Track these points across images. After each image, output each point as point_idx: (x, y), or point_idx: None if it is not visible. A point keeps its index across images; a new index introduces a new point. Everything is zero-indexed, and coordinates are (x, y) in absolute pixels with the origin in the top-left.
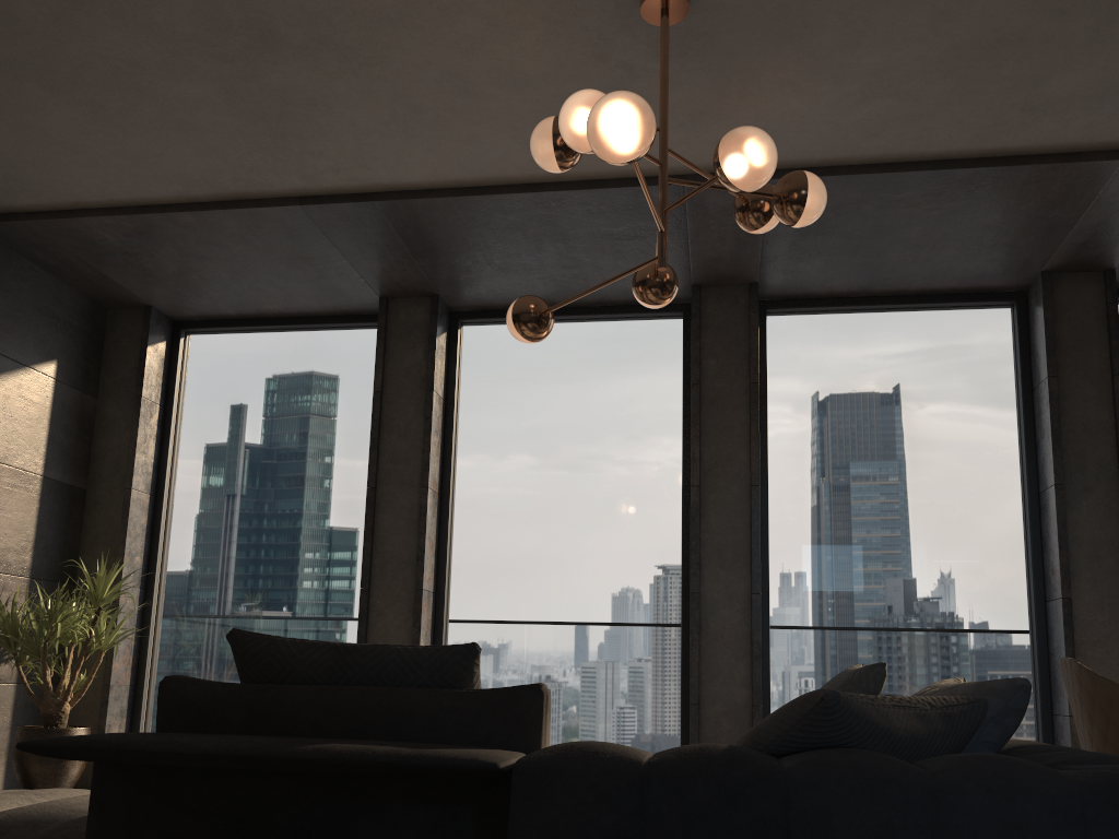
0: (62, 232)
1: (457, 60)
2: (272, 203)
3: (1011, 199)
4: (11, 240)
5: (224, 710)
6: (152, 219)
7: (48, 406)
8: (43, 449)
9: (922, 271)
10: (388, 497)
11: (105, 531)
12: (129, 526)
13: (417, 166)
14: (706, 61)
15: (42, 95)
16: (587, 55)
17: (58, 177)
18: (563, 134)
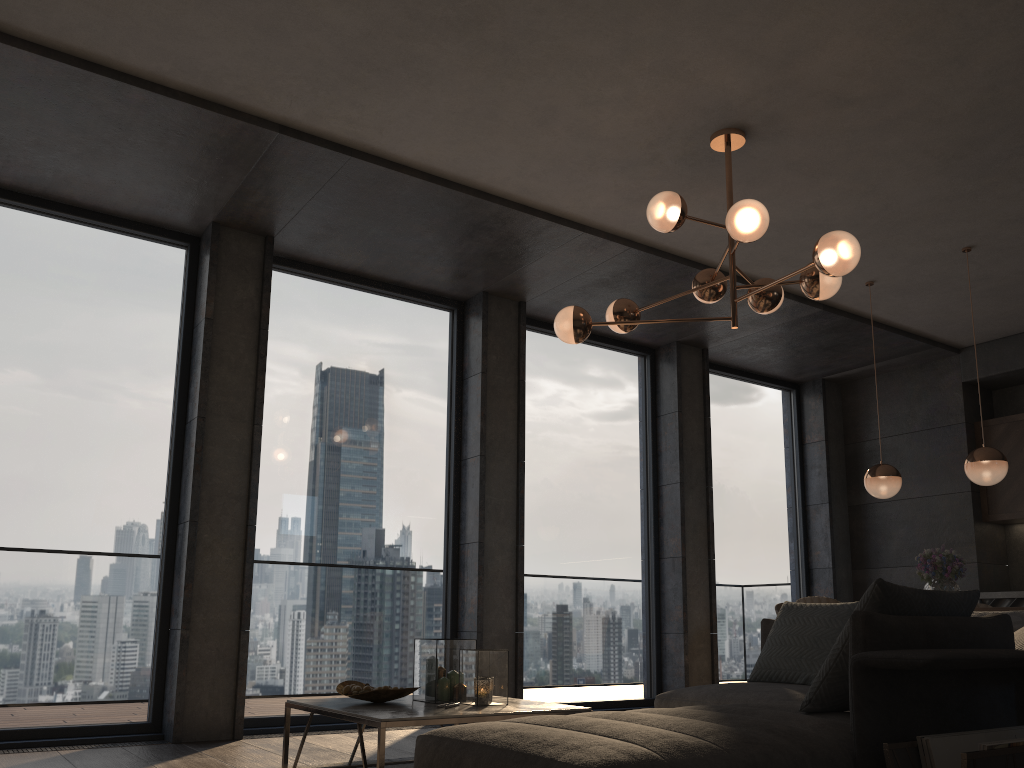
0: None
1: (570, 104)
2: (250, 120)
3: (720, 300)
4: None
5: (914, 633)
6: (91, 79)
7: None
8: None
9: None
10: (218, 429)
11: None
12: None
13: (422, 147)
14: (696, 174)
15: None
16: (646, 140)
17: None
18: (739, 225)
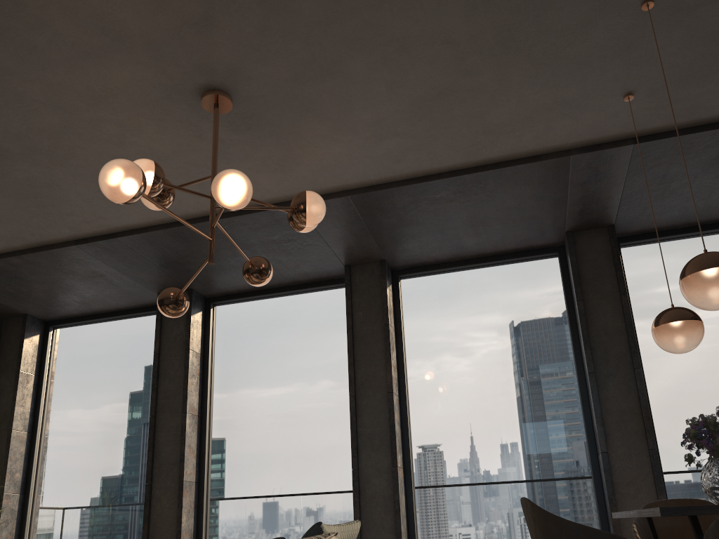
0: None
1: (116, 149)
2: (60, 246)
3: (513, 189)
4: None
5: None
6: None
7: None
8: None
9: (487, 240)
10: (163, 421)
11: None
12: (10, 453)
13: (133, 214)
14: (265, 130)
15: None
16: (191, 136)
17: None
18: None
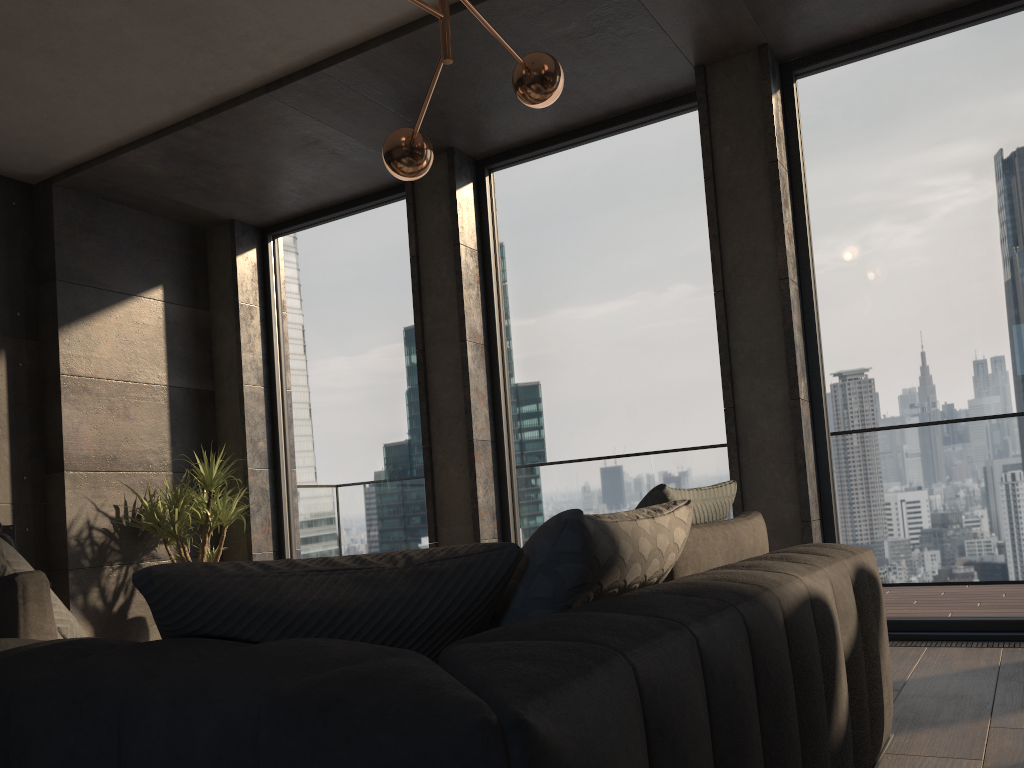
0: (117, 172)
1: None
2: (245, 99)
3: None
4: (91, 190)
5: None
6: (168, 141)
7: (162, 326)
8: (163, 363)
9: None
10: (435, 357)
11: (231, 424)
12: (246, 417)
13: (337, 21)
14: None
15: (4, 56)
16: None
17: (78, 125)
18: None
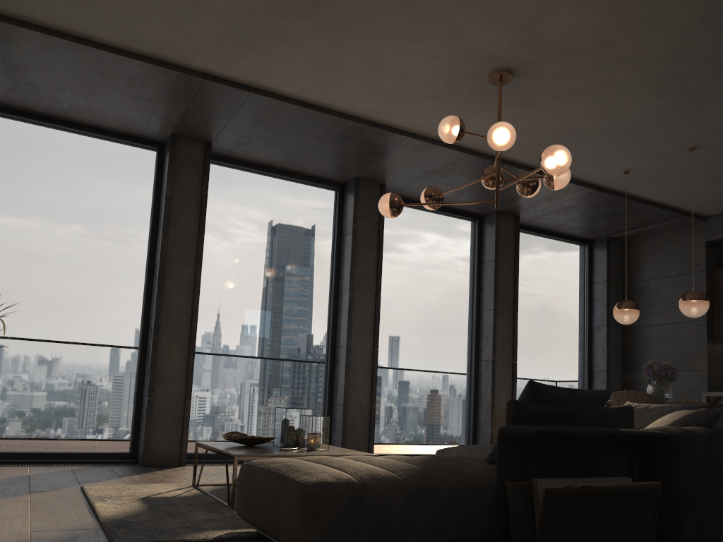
0: None
1: (388, 56)
2: (182, 70)
3: None
4: None
5: (548, 415)
6: (80, 48)
7: None
8: None
9: (456, 199)
10: (173, 270)
11: None
12: None
13: (296, 85)
14: (484, 100)
15: None
16: (445, 79)
17: None
18: (494, 140)
